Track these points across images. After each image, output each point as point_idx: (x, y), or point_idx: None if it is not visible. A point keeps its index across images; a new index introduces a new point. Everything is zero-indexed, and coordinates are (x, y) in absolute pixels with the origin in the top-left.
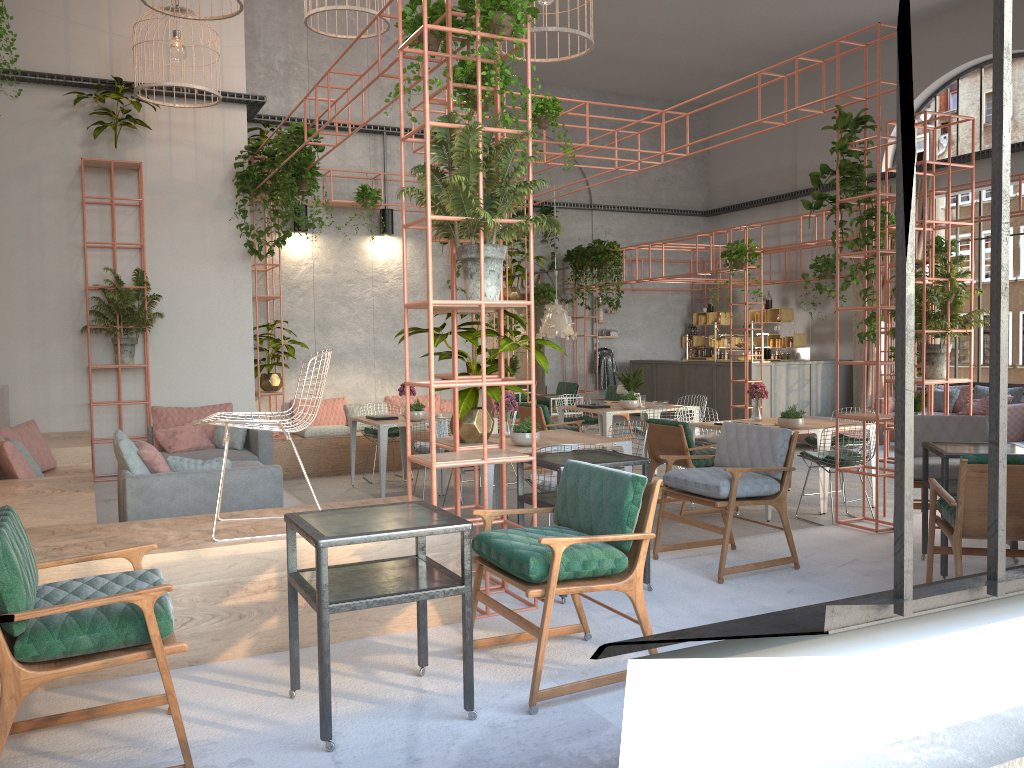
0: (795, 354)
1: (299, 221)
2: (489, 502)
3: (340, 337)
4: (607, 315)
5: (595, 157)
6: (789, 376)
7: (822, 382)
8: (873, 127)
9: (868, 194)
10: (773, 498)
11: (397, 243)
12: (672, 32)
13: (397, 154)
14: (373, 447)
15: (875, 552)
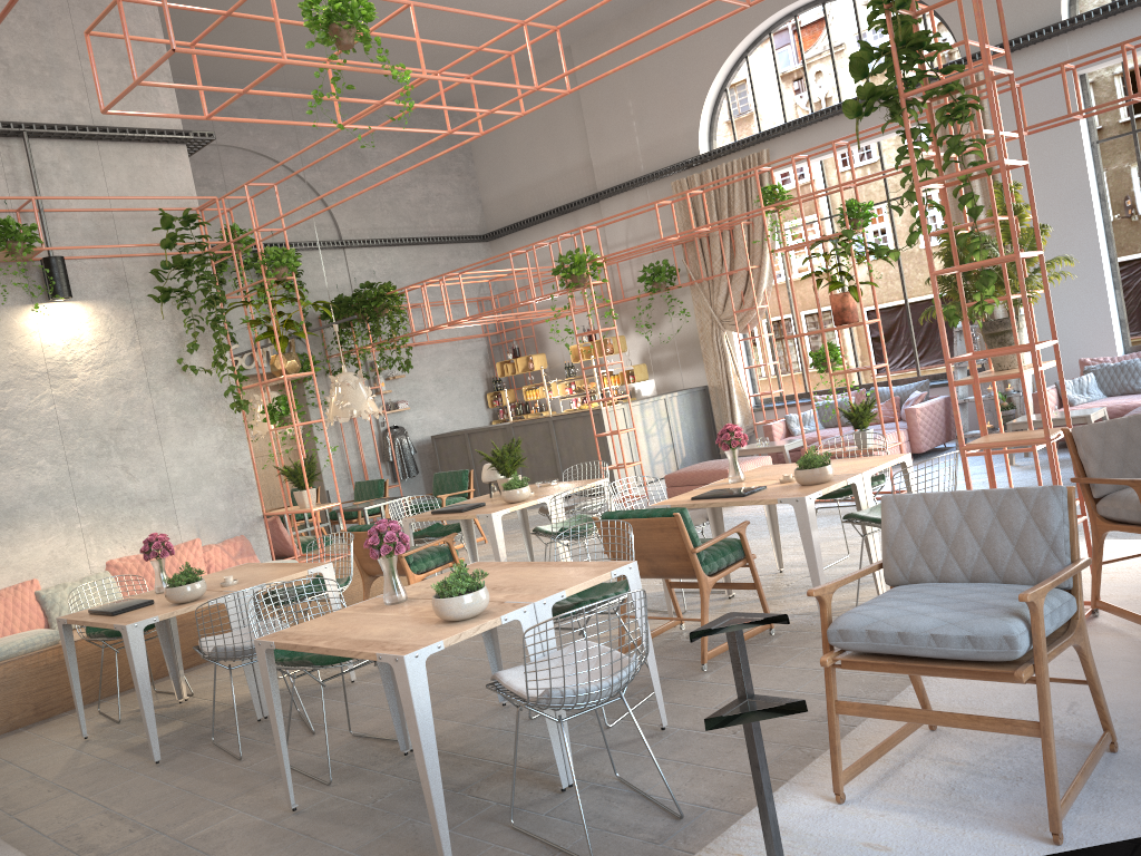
0: (637, 391)
1: None
2: (432, 755)
3: (7, 480)
4: (390, 383)
5: (427, 106)
6: (645, 418)
7: (681, 418)
8: None
9: (966, 71)
10: (1071, 629)
11: (81, 311)
12: None
13: (54, 168)
14: (106, 653)
15: None
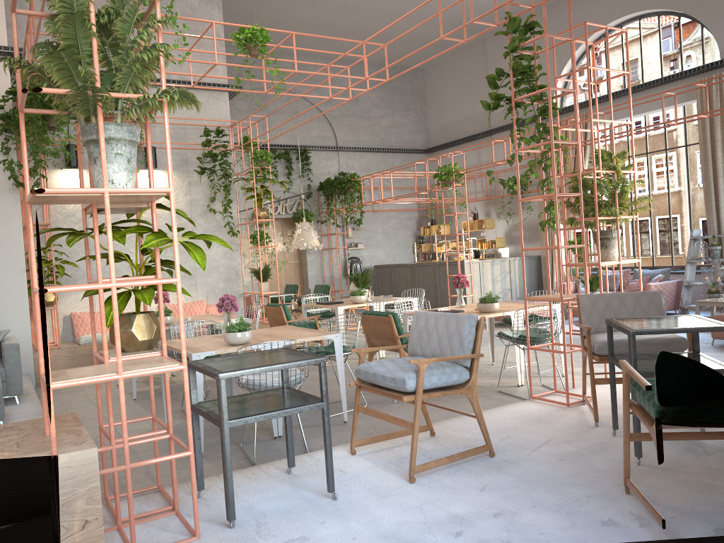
0: (498, 253)
1: (44, 151)
2: None
3: None
4: (355, 231)
5: (308, 84)
6: (494, 270)
7: (519, 273)
8: (541, 32)
9: (540, 90)
10: (463, 387)
11: (162, 175)
12: (387, 7)
13: None
14: None
15: (568, 429)
